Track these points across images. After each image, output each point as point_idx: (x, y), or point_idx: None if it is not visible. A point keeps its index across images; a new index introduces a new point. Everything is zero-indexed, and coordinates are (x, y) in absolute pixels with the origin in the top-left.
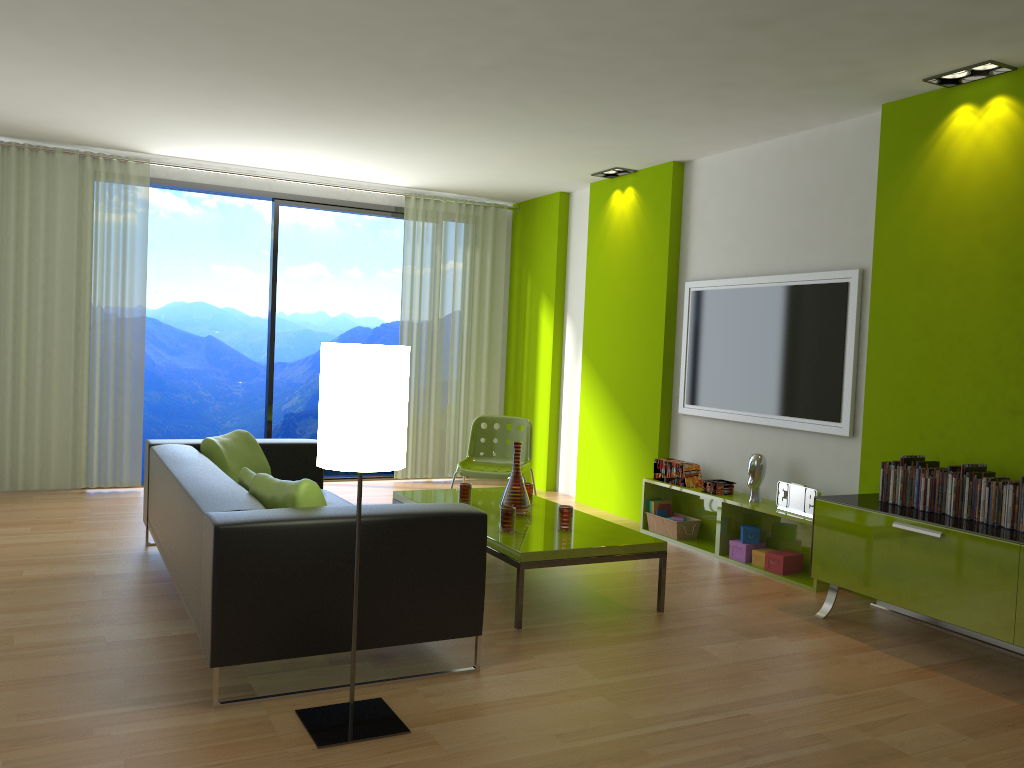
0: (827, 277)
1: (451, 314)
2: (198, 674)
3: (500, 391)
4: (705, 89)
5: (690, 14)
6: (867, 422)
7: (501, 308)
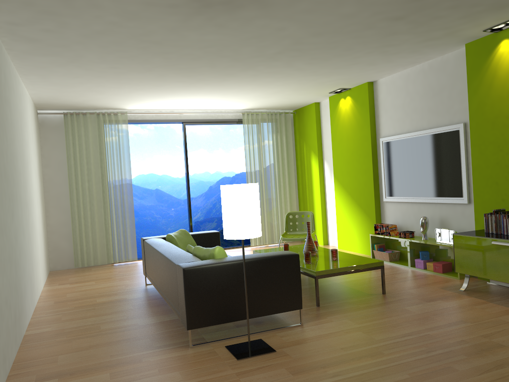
0: (448, 128)
1: (269, 166)
2: (180, 335)
3: (296, 200)
4: (378, 49)
5: (366, 19)
6: (475, 195)
7: (292, 160)
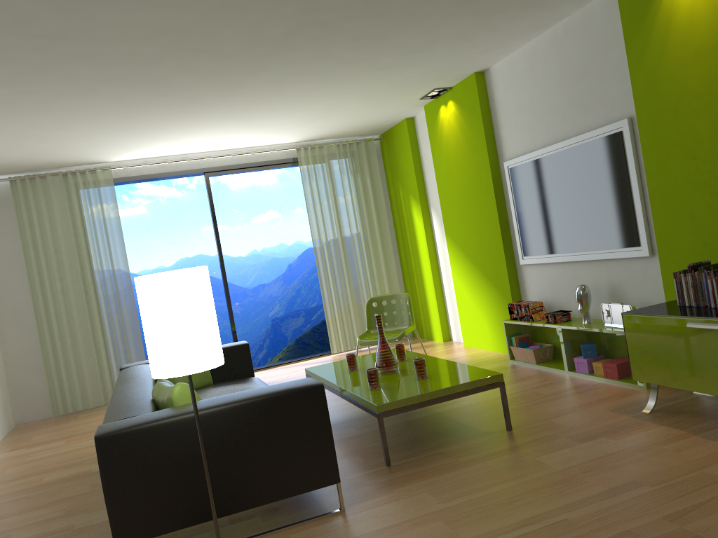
0: (604, 131)
1: (348, 226)
2: None
3: (398, 274)
4: (462, 6)
5: None
6: (660, 241)
7: (385, 213)
